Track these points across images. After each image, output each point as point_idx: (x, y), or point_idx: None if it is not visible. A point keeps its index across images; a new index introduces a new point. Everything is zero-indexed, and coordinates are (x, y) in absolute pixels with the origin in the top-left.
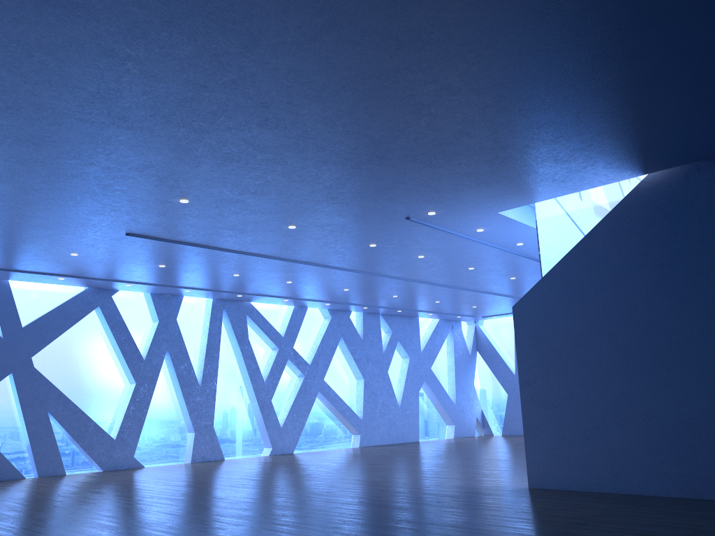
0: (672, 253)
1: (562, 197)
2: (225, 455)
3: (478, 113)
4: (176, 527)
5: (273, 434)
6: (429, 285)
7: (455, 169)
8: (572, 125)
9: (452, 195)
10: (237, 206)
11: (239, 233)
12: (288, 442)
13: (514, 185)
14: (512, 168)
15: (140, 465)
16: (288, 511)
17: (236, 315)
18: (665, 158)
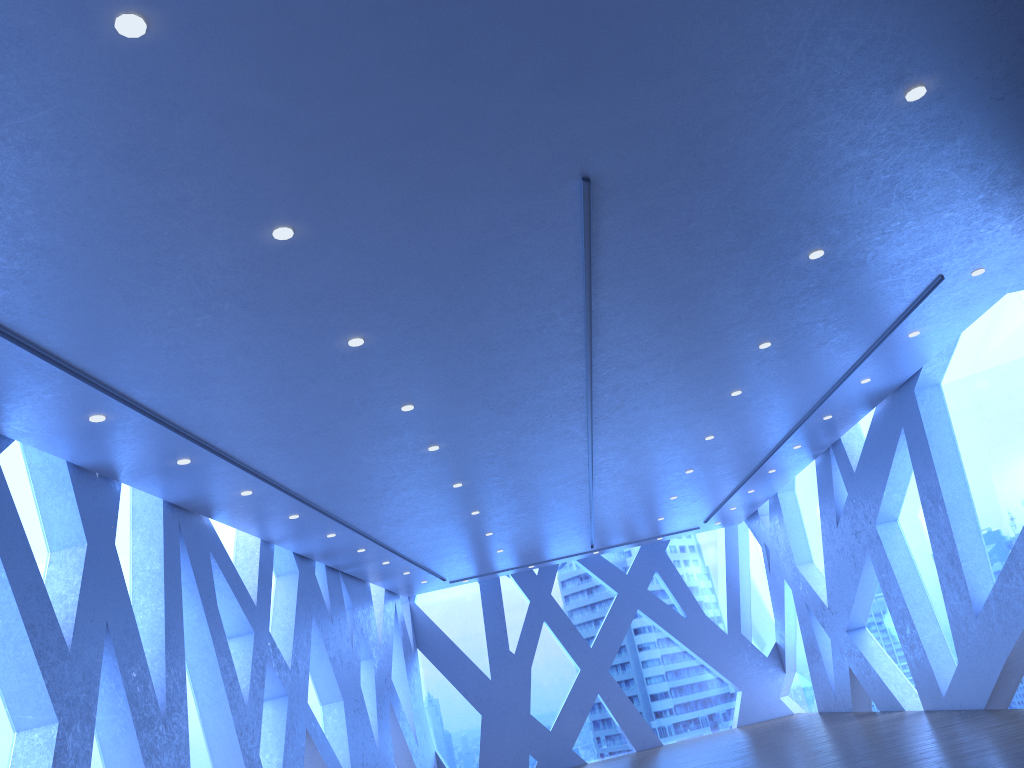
0: None
1: None
2: None
3: None
4: None
5: None
6: (580, 480)
7: None
8: None
9: None
10: (910, 154)
11: (725, 250)
12: None
13: None
14: None
15: None
16: None
17: (197, 547)
18: None
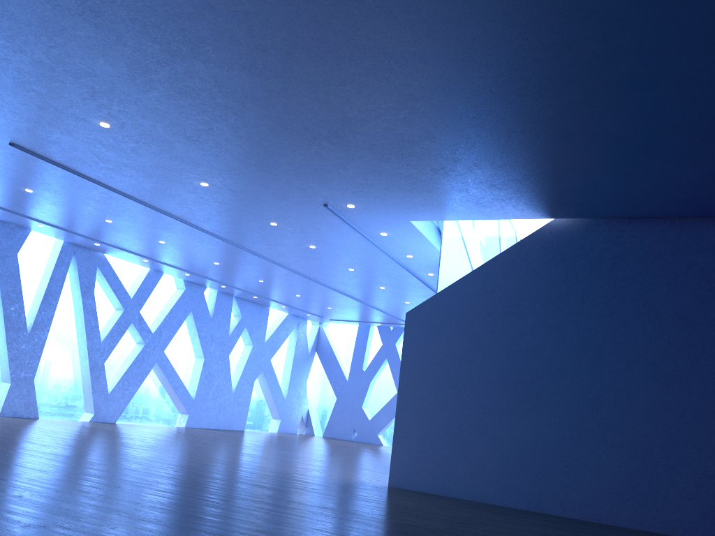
0: (561, 293)
1: (470, 221)
2: (39, 414)
3: (455, 121)
4: (39, 480)
5: (98, 399)
6: (302, 277)
7: (400, 168)
8: (525, 156)
9: (380, 193)
10: (160, 147)
11: (143, 176)
12: (112, 411)
13: (441, 199)
14: (450, 182)
15: None
16: (160, 479)
17: (86, 264)
18: (577, 208)
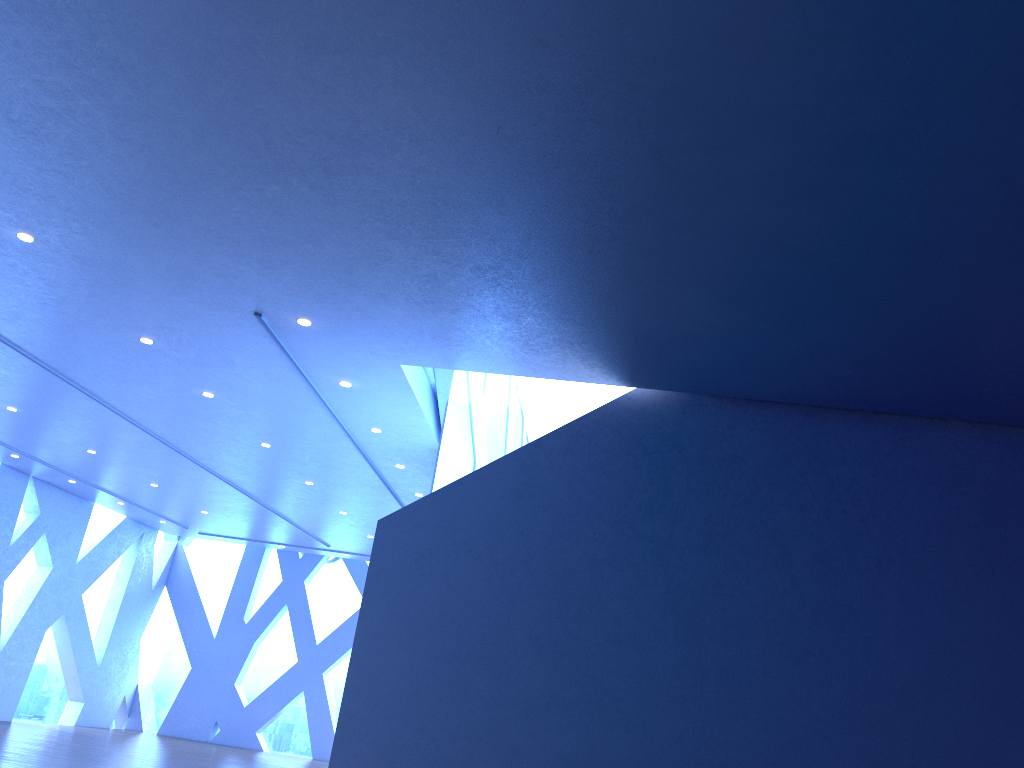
0: (642, 508)
1: (498, 378)
2: None
3: (553, 174)
4: None
5: None
6: (171, 451)
7: (420, 258)
8: (640, 265)
9: (367, 304)
10: None
11: None
12: None
13: (469, 329)
14: (497, 298)
15: None
16: None
17: None
18: (680, 373)
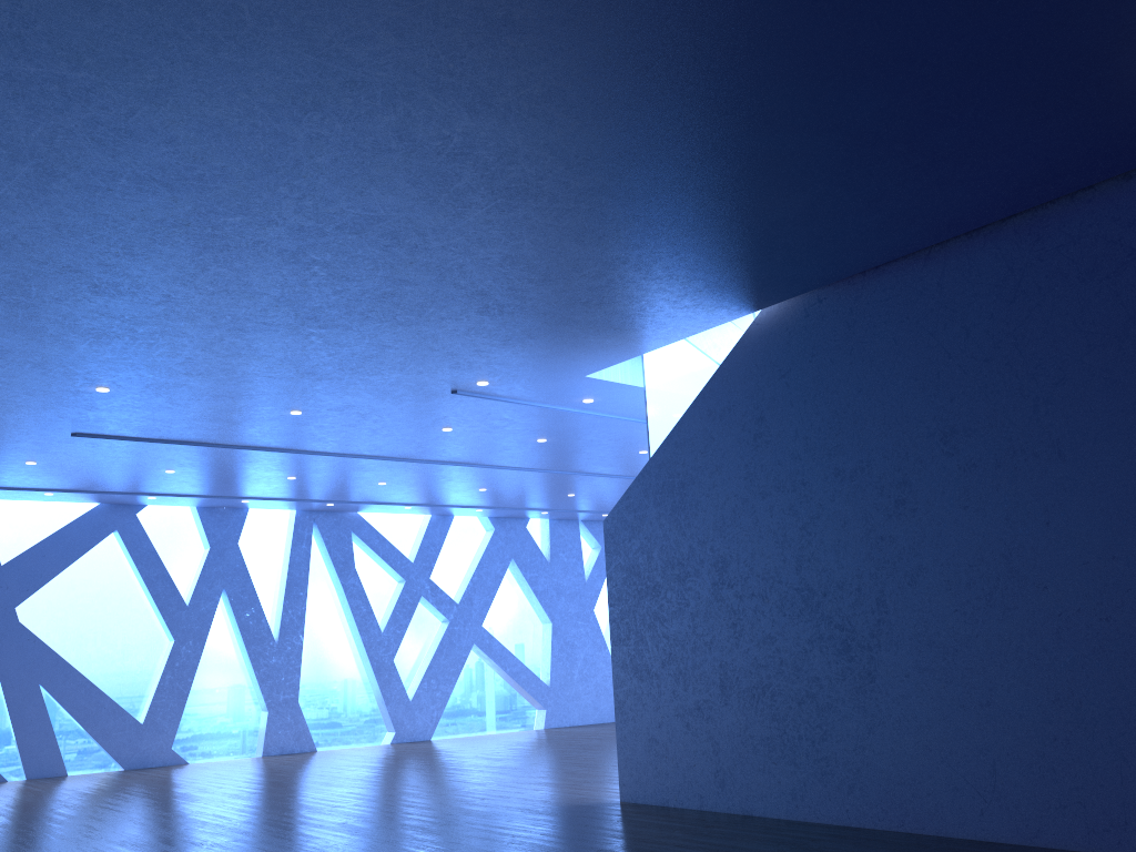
0: (789, 435)
1: (675, 347)
2: (322, 744)
3: (386, 255)
4: None
5: (397, 711)
6: (606, 477)
7: (444, 325)
8: (547, 258)
9: (484, 358)
10: (186, 392)
11: (230, 424)
12: (421, 724)
13: (564, 340)
14: (531, 318)
15: (182, 761)
16: (217, 838)
17: (334, 532)
18: (756, 288)
